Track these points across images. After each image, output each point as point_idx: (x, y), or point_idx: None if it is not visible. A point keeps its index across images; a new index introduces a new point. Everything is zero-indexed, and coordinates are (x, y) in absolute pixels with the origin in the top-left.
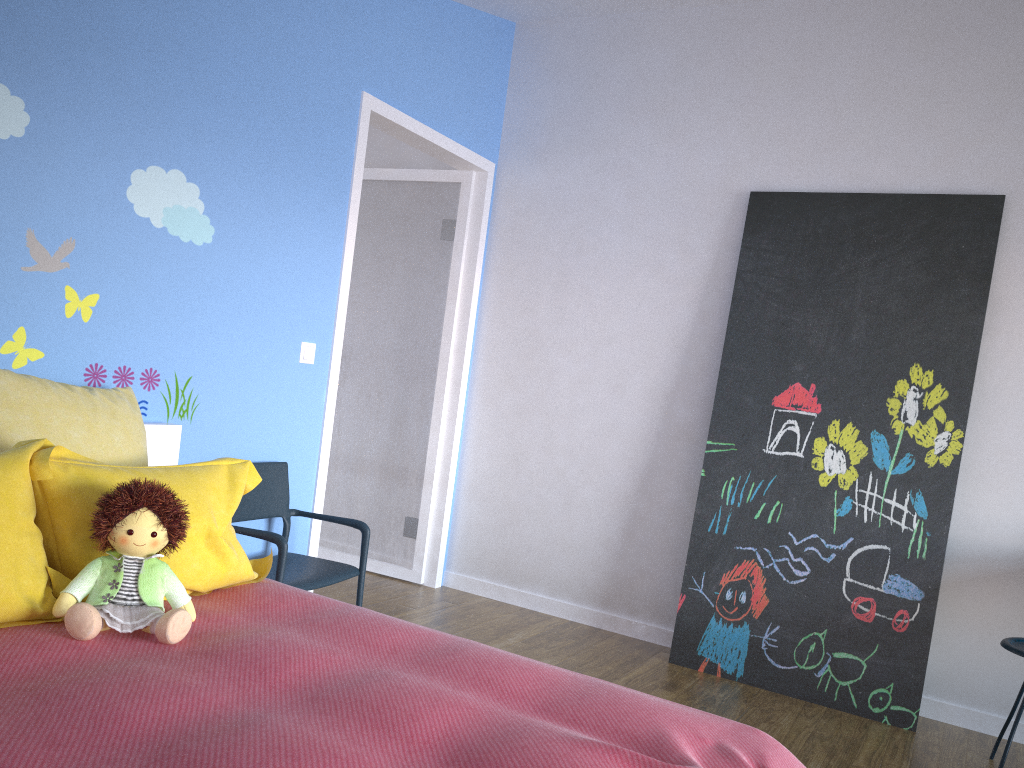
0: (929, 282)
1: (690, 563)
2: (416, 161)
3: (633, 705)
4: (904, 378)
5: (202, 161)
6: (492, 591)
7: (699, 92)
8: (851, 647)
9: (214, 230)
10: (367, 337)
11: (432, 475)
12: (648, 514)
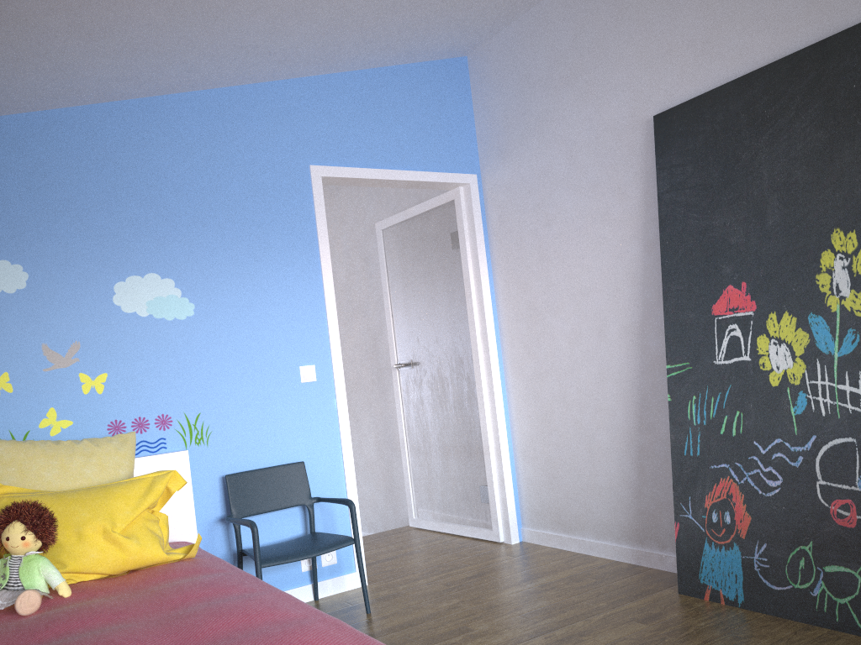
0: (829, 137)
1: (676, 490)
2: (434, 193)
3: (275, 641)
4: (827, 248)
5: (171, 261)
6: (555, 541)
7: (596, 46)
8: (840, 558)
9: (194, 305)
10: (427, 344)
11: (488, 446)
12: (651, 447)
